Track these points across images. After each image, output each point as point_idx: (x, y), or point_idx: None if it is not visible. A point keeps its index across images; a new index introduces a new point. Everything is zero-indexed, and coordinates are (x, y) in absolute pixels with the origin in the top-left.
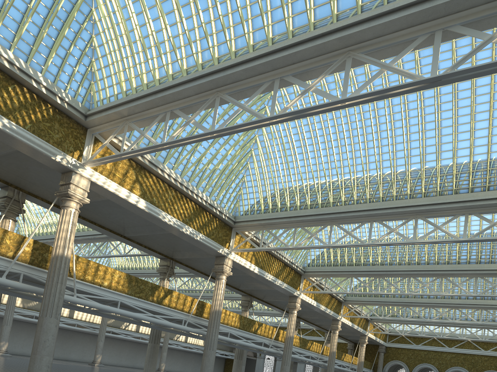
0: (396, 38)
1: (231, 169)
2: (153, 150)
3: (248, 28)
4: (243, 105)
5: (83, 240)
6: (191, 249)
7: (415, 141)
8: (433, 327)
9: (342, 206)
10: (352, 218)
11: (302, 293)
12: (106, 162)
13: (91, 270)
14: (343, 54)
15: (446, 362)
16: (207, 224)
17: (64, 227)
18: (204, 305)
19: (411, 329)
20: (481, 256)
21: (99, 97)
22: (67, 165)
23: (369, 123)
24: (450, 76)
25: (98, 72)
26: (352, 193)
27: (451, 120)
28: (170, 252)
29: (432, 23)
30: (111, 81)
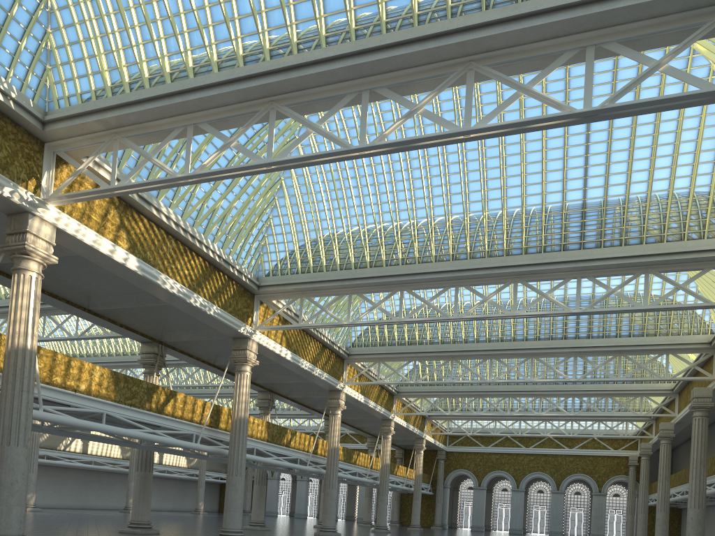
0: (535, 50)
1: (253, 207)
2: (170, 185)
3: (319, 11)
4: (316, 125)
5: (0, 313)
6: (193, 328)
7: (513, 177)
8: (505, 422)
9: (416, 264)
10: (431, 281)
11: (346, 386)
12: (84, 198)
13: (61, 367)
14: (463, 64)
15: (523, 467)
16: (222, 291)
17: (23, 303)
18: (220, 411)
19: (477, 425)
20: (580, 329)
21: (62, 92)
22: (21, 203)
23: (452, 148)
24: (610, 111)
25: (59, 52)
26: (428, 247)
27: (559, 151)
28: (158, 332)
29: (582, 35)
30: (85, 68)
